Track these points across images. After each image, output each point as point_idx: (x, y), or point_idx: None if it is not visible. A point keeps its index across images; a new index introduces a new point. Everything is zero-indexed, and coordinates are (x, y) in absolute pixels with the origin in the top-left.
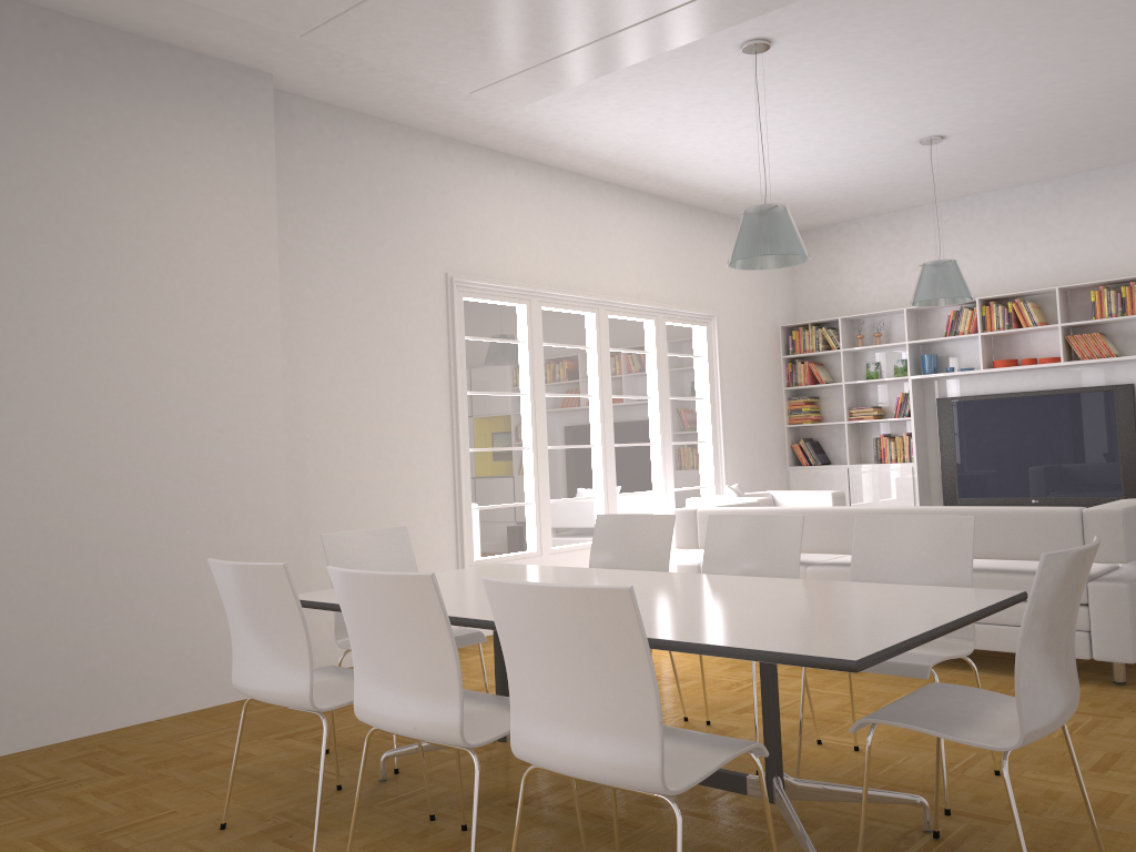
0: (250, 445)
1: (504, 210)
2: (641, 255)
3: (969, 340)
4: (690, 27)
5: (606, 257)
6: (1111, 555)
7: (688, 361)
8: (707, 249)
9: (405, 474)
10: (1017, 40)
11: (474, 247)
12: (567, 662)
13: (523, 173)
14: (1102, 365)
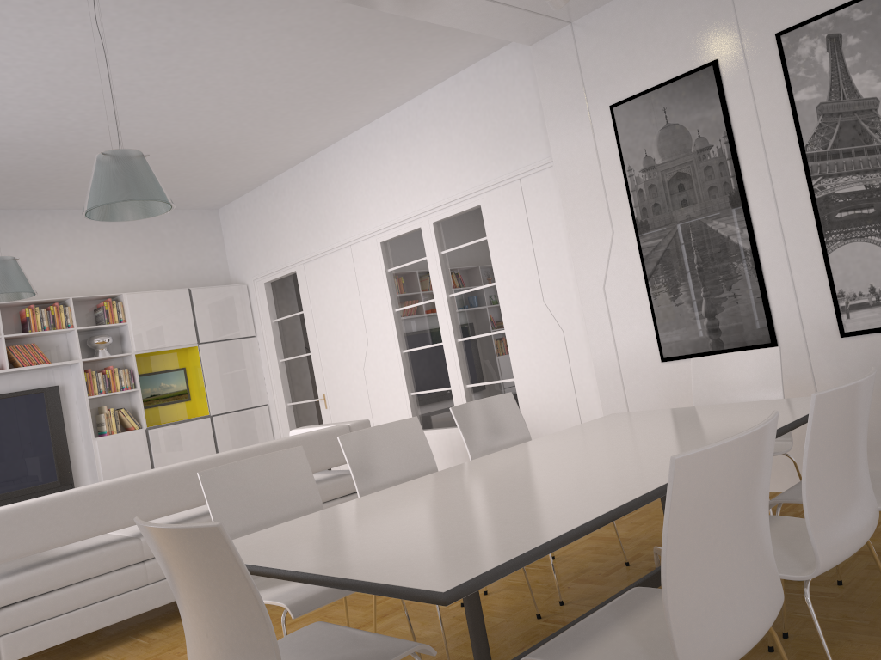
0: None
1: None
2: None
3: None
4: None
5: None
6: None
7: None
8: None
9: None
10: (191, 86)
11: None
12: None
13: None
14: (28, 372)
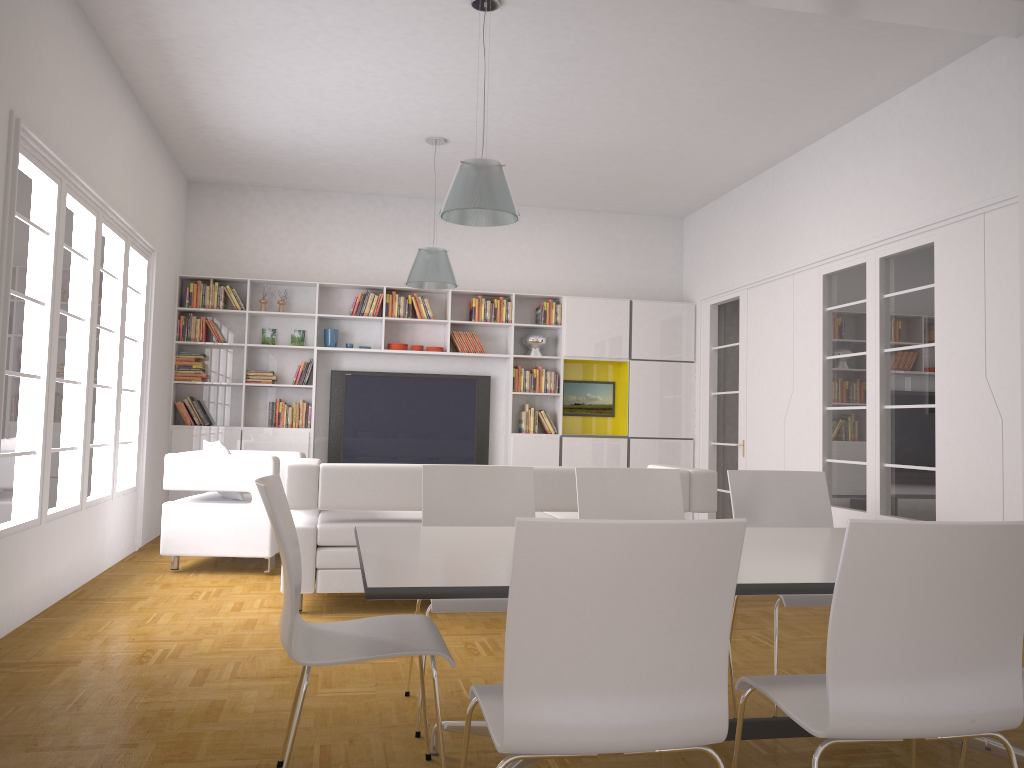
0: None
1: (56, 50)
2: (125, 162)
3: (364, 321)
4: None
5: (108, 153)
6: (708, 506)
7: (133, 295)
8: (155, 174)
9: None
10: (609, 90)
11: (32, 87)
12: None
13: (71, 12)
14: (467, 358)
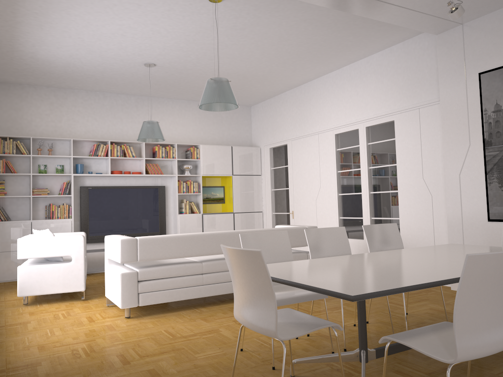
0: None
1: None
2: None
3: (96, 159)
4: None
5: None
6: None
7: None
8: None
9: None
10: (250, 45)
11: None
12: None
13: None
14: (152, 177)
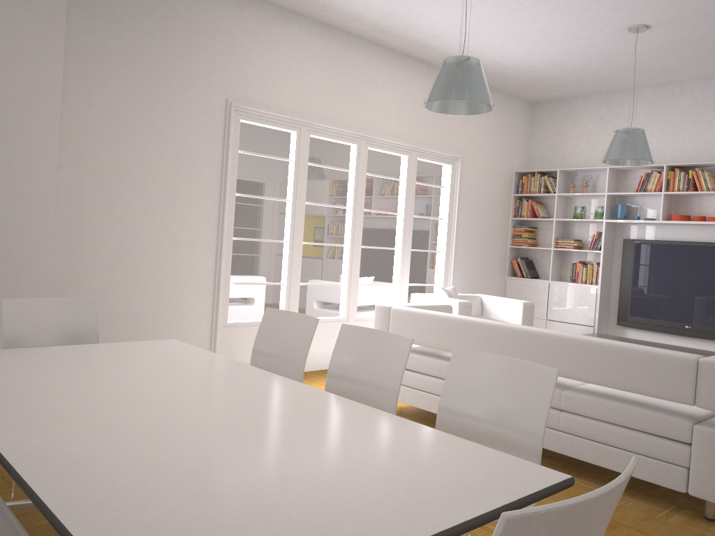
0: (21, 215)
1: (285, 55)
2: (403, 105)
3: (655, 196)
4: None
5: (372, 103)
6: None
7: (433, 189)
8: None
9: (172, 251)
10: None
11: (254, 82)
12: None
13: (305, 28)
14: None
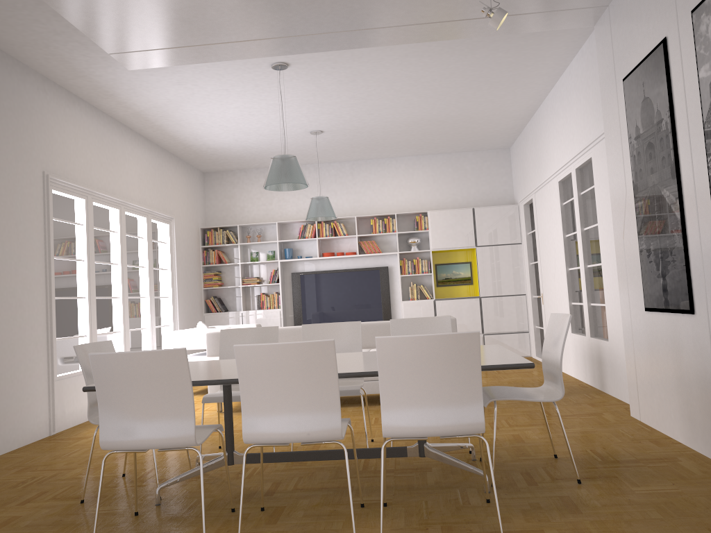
0: None
1: (74, 133)
2: (141, 175)
3: (308, 241)
4: (274, 49)
5: (124, 174)
6: None
7: (160, 245)
8: (169, 176)
9: (19, 314)
10: (389, 92)
11: (58, 156)
12: (432, 375)
13: (84, 110)
14: (373, 257)
